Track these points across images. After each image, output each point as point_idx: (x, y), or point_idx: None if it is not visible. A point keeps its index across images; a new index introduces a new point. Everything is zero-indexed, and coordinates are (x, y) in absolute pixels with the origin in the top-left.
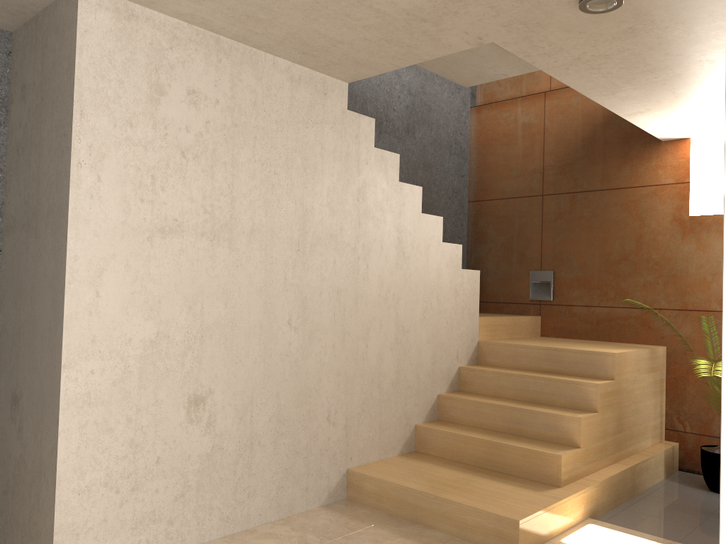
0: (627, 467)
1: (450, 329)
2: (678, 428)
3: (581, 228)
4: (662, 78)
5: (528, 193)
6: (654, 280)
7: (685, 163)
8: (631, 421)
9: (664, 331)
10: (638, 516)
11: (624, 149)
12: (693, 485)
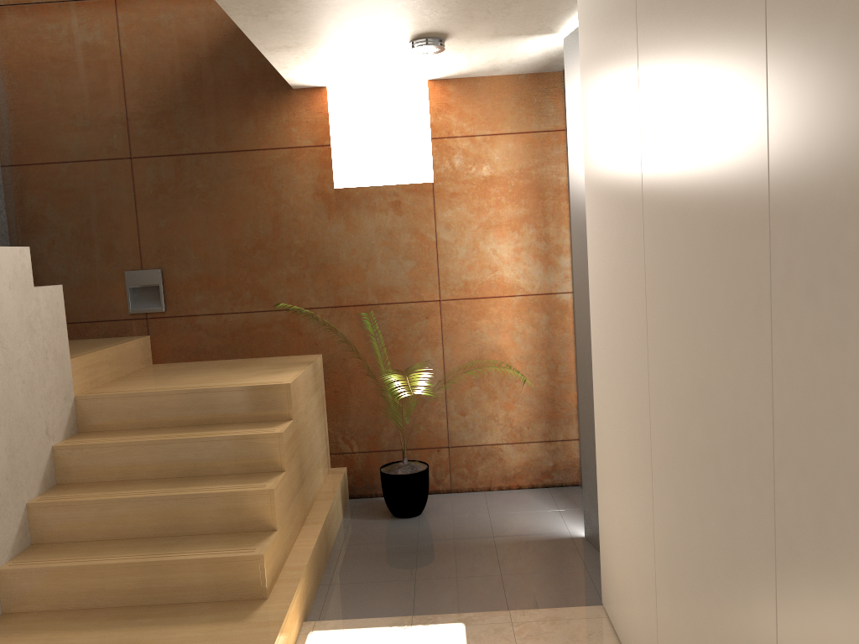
0: (320, 527)
1: (31, 390)
2: (345, 450)
3: (196, 206)
4: (339, 1)
5: (107, 155)
6: (299, 272)
7: (323, 121)
8: (309, 462)
9: (318, 336)
10: (350, 589)
11: (245, 95)
12: (376, 515)
